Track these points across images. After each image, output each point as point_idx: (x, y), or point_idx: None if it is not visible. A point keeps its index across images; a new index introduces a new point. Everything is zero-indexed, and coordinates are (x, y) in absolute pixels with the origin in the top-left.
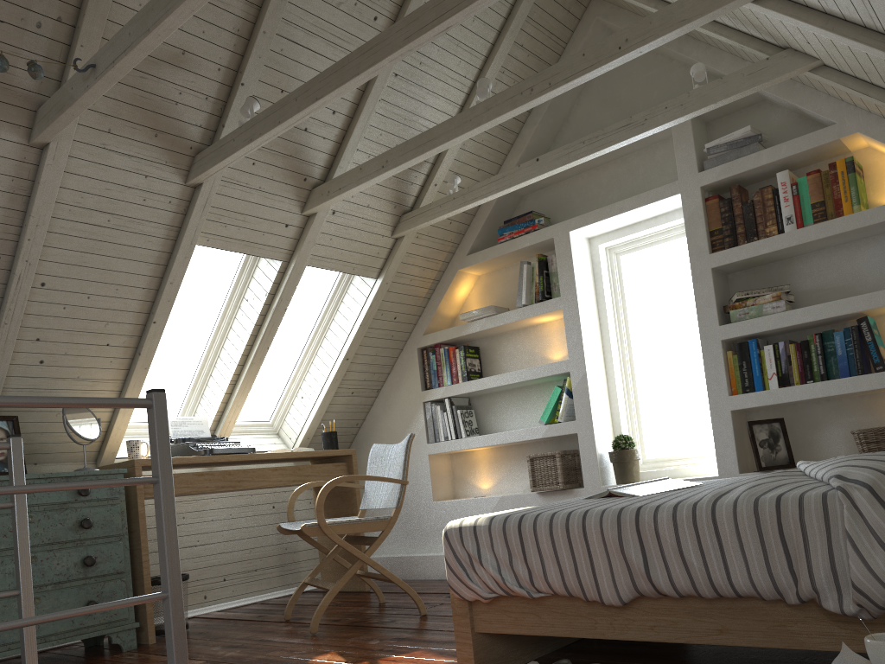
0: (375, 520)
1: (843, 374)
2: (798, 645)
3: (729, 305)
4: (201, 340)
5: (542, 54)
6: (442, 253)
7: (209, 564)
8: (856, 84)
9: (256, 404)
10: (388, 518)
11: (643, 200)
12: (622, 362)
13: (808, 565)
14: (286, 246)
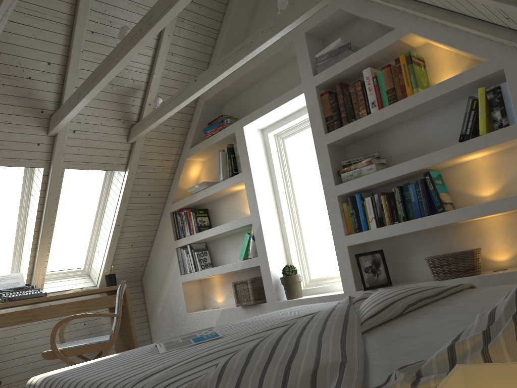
0: (97, 344)
1: (416, 216)
2: None
3: (341, 170)
4: (12, 223)
5: (211, 5)
6: (173, 149)
7: (36, 367)
8: None
9: (69, 258)
10: (108, 341)
11: (282, 100)
12: (291, 213)
13: None
14: (43, 158)
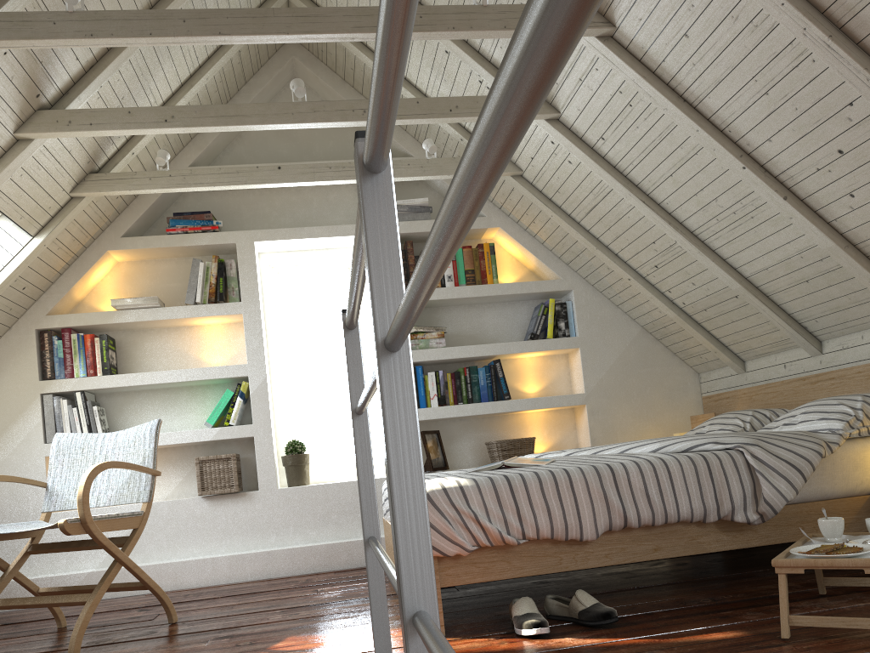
0: (131, 516)
1: (484, 399)
2: (702, 550)
3: None
4: None
5: (246, 66)
6: (96, 228)
7: None
8: (540, 196)
9: None
10: (142, 513)
11: (332, 231)
12: (282, 374)
13: (729, 493)
14: None
